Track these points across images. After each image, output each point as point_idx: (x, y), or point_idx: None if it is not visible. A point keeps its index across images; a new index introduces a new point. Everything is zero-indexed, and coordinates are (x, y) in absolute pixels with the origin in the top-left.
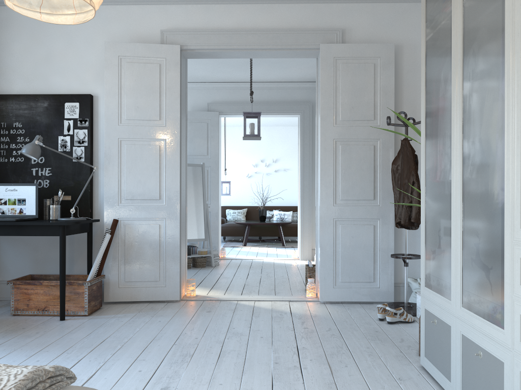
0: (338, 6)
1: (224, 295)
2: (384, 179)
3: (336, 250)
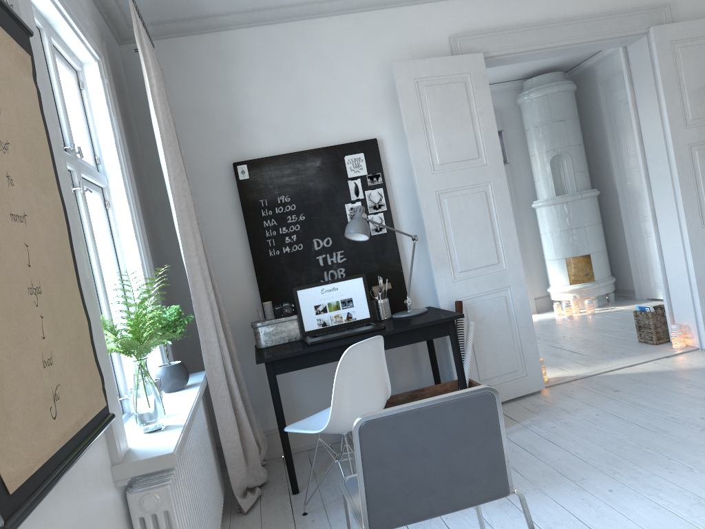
0: None
1: (574, 370)
2: None
3: None
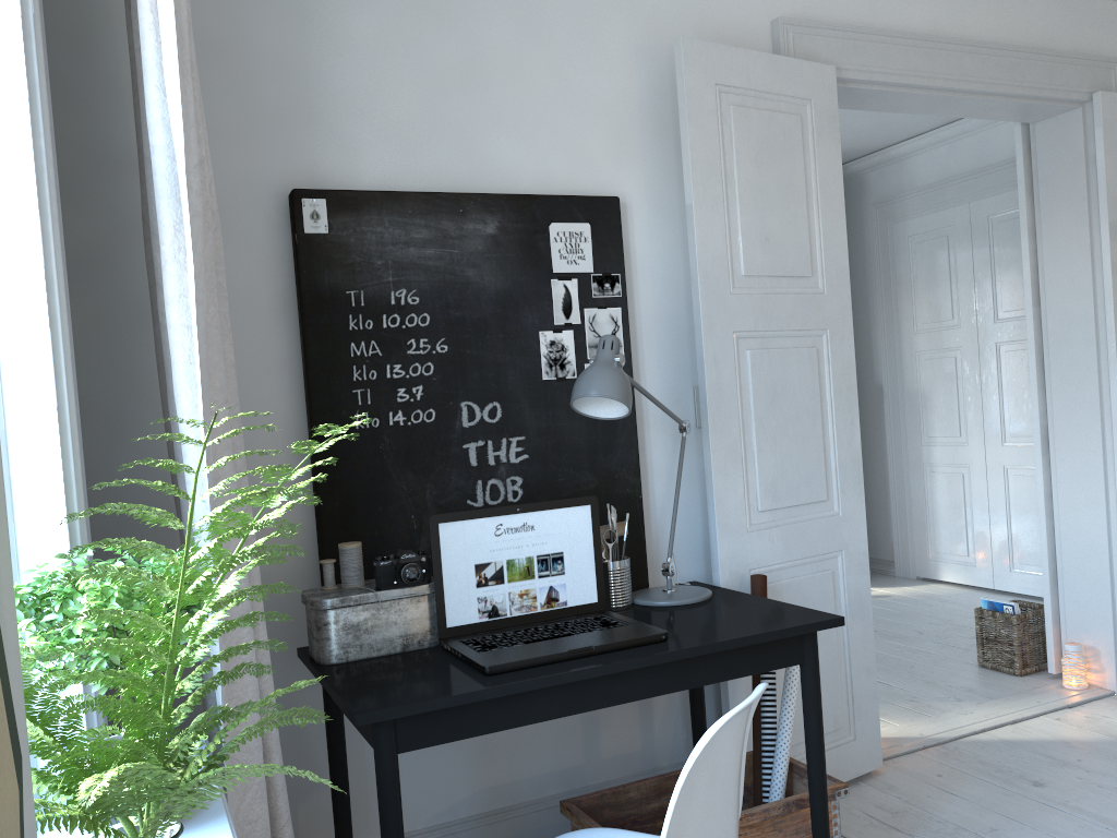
0: (1103, 6)
1: (906, 724)
2: None
3: None
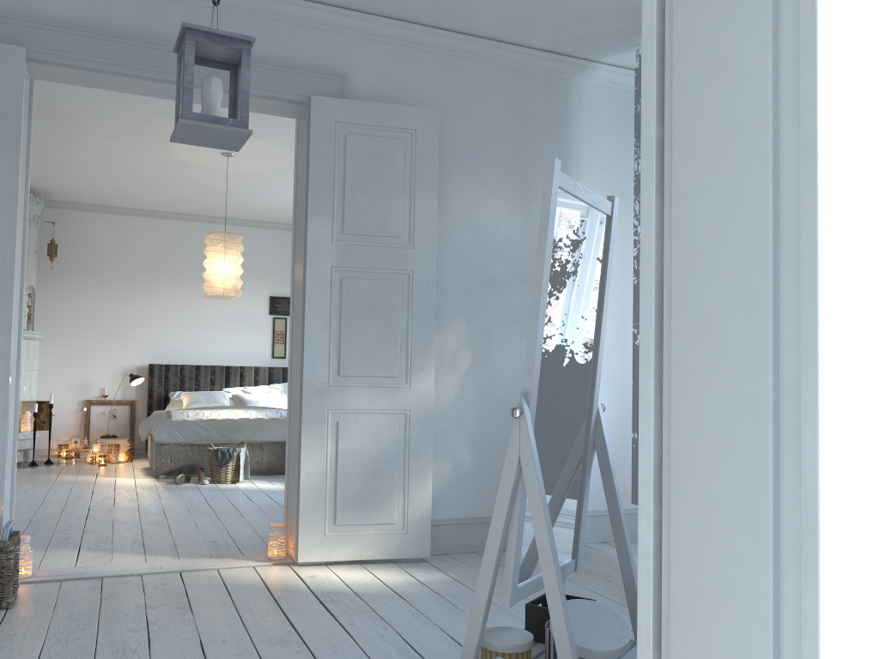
0: None
1: (215, 566)
2: None
3: None
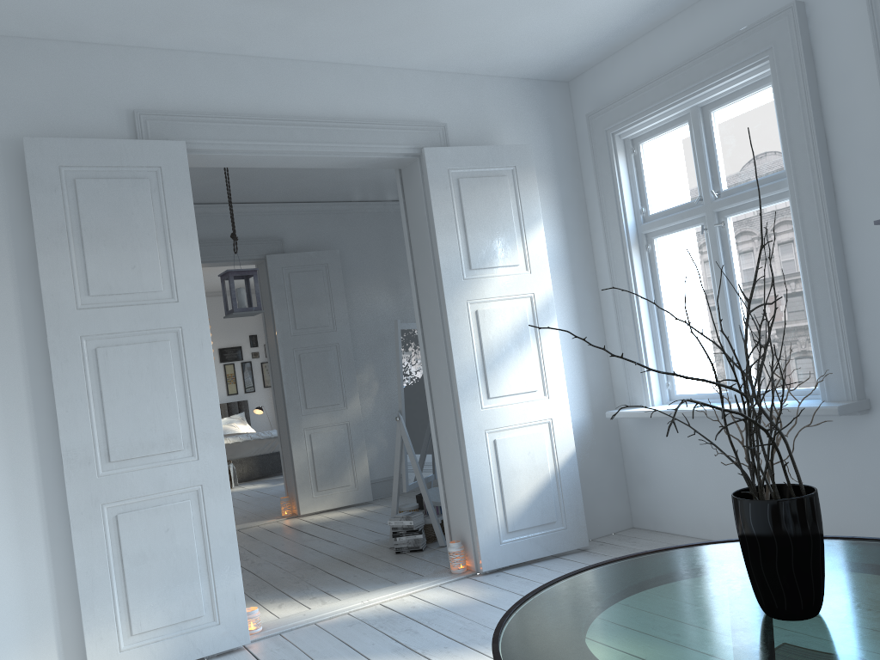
0: None
1: (255, 524)
2: None
3: None
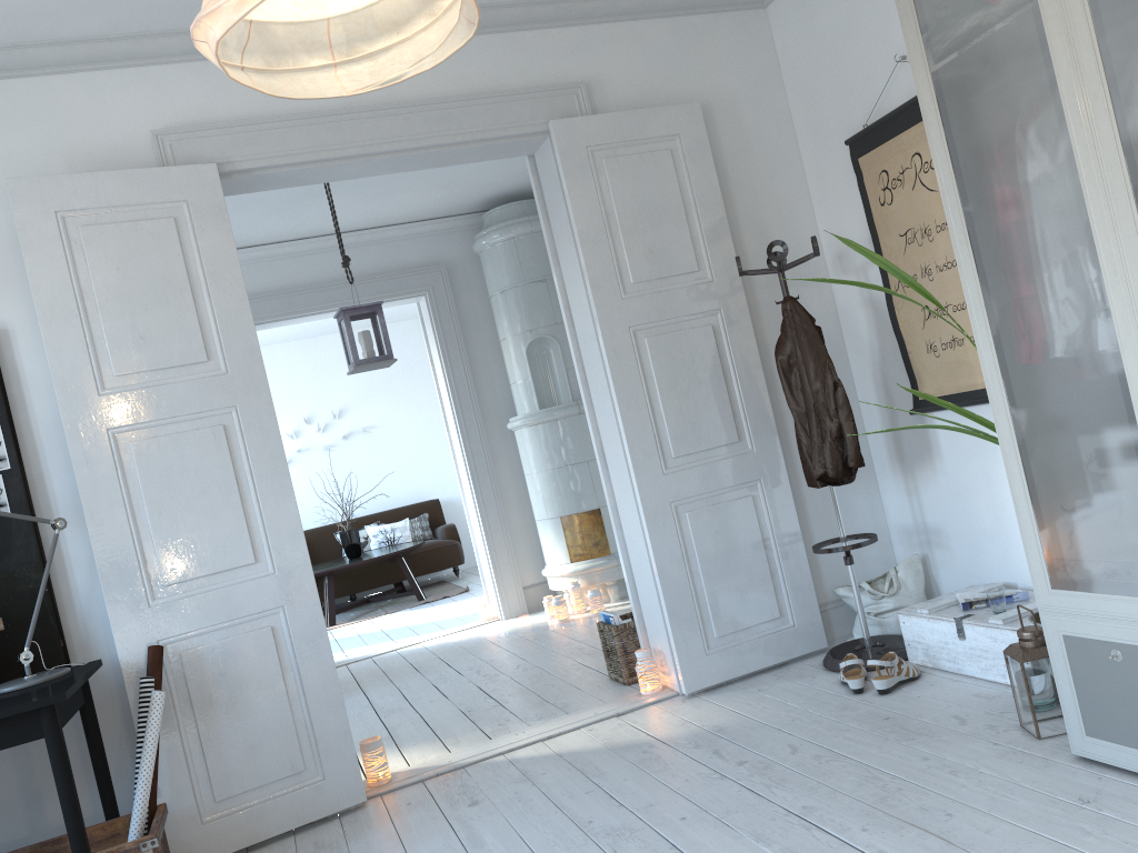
0: (562, 35)
1: (455, 751)
2: (749, 391)
3: (691, 570)
